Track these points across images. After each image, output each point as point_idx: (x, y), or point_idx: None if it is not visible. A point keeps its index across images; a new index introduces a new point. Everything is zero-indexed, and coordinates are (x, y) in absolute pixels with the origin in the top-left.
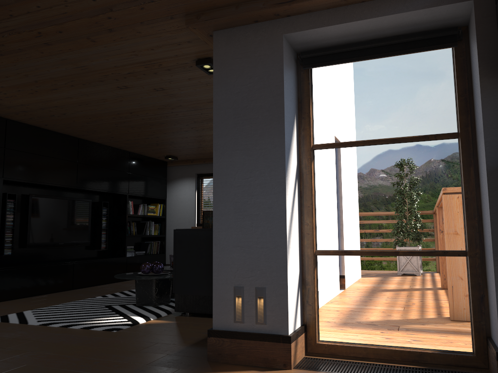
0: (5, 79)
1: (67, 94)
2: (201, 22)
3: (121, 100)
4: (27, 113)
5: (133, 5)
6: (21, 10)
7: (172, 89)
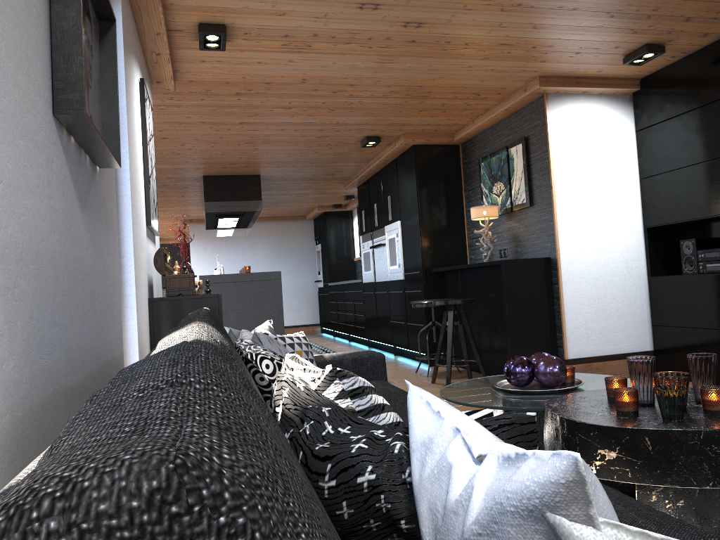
0: (506, 68)
1: (517, 33)
2: (156, 91)
3: (485, 0)
4: (699, 15)
5: (212, 93)
6: (308, 103)
7: (348, 0)
